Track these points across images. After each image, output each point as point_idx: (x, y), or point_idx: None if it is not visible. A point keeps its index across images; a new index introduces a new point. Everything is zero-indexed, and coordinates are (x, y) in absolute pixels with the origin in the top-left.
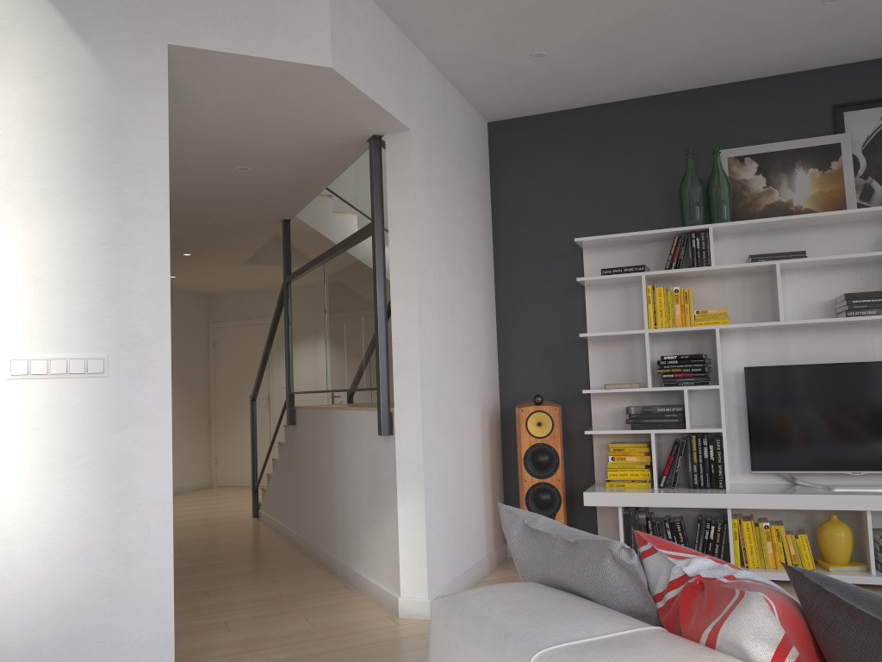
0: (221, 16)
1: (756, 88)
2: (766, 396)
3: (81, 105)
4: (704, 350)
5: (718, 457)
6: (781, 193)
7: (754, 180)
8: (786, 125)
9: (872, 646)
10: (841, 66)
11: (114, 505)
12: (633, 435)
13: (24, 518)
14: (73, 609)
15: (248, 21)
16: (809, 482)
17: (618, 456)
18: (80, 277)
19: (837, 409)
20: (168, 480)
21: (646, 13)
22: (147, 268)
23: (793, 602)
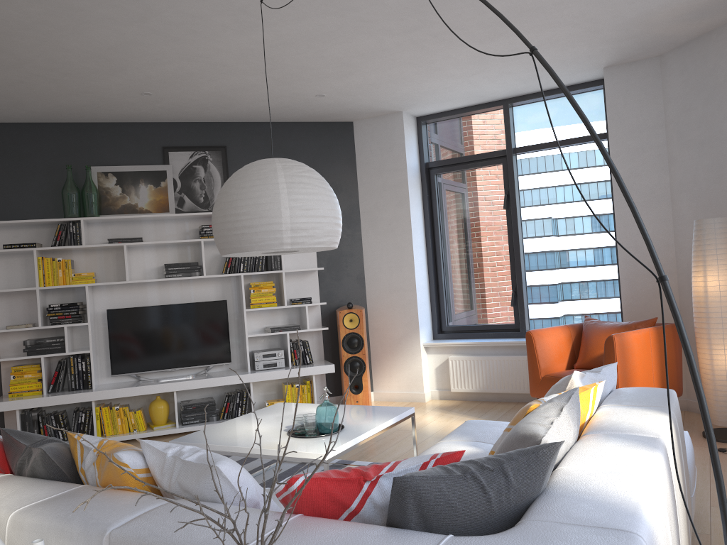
0: None
1: (116, 128)
2: (120, 327)
3: None
4: (82, 298)
5: (88, 368)
6: (131, 198)
7: (114, 189)
8: (135, 155)
9: (18, 452)
10: (168, 123)
11: None
12: (32, 359)
13: None
14: None
15: None
16: (148, 378)
17: (18, 375)
18: None
19: (163, 333)
20: None
21: (23, 82)
22: None
23: (2, 442)
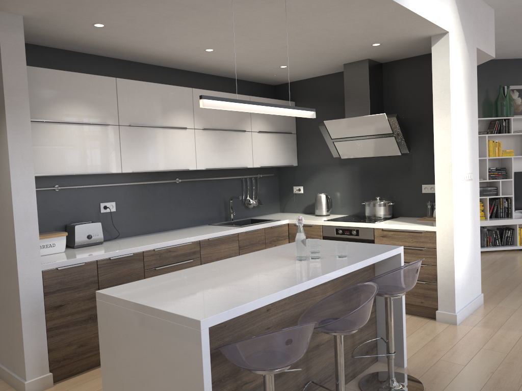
0: (482, 36)
1: (518, 62)
2: (521, 183)
3: (467, 72)
4: (495, 165)
5: (509, 206)
6: None
7: (517, 99)
8: None
9: None
10: None
11: (473, 228)
12: None
13: (464, 234)
14: (470, 266)
15: (485, 38)
16: None
17: None
18: (468, 142)
19: None
20: (479, 218)
21: None
22: (475, 138)
23: None
